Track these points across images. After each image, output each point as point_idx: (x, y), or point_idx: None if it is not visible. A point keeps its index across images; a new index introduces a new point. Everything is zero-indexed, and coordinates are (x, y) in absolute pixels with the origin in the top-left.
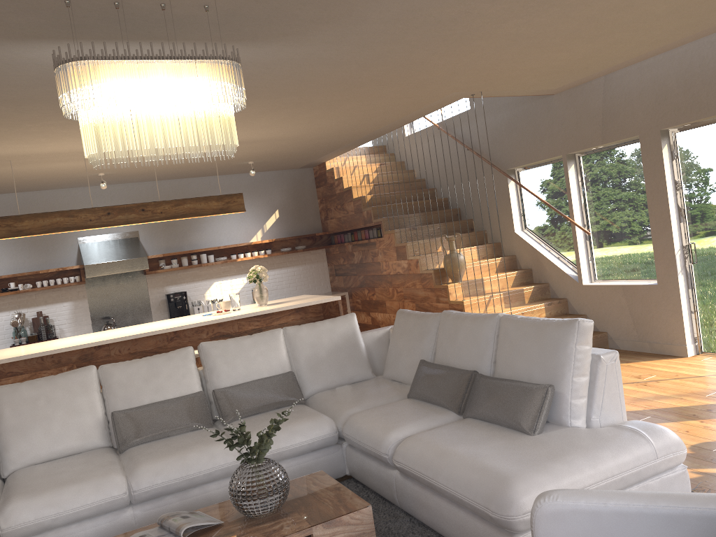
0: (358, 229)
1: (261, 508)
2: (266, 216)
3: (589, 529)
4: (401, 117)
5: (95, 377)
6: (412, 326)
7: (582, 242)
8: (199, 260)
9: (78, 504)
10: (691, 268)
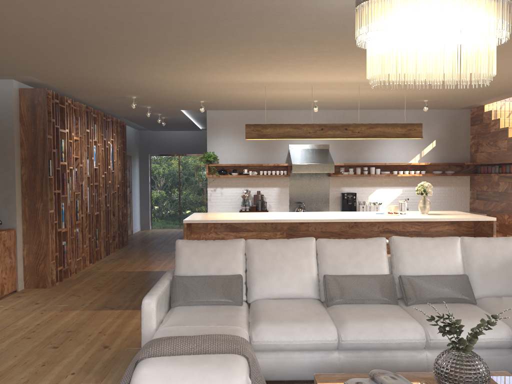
0: (505, 164)
1: None
2: (425, 144)
3: None
4: None
5: (314, 246)
6: None
7: None
8: (368, 171)
9: (303, 339)
10: None
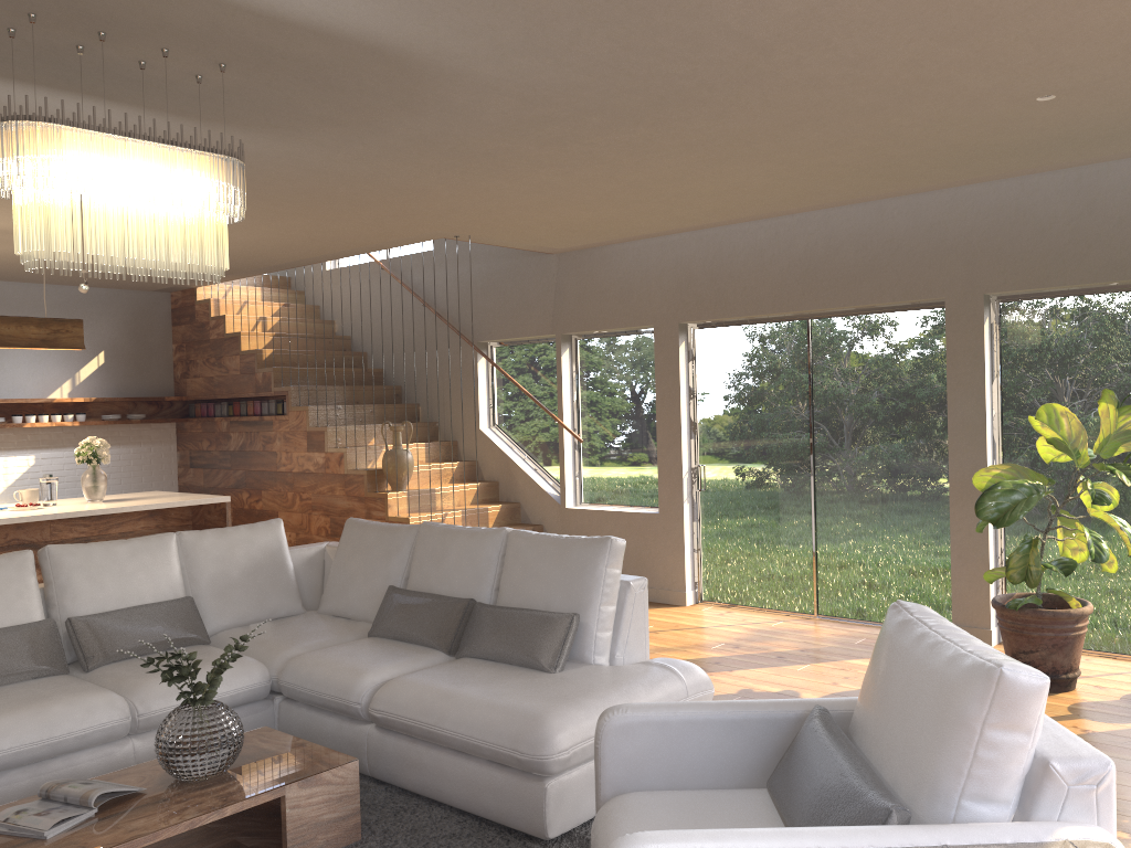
0: (240, 399)
1: (210, 765)
2: (83, 359)
3: (657, 741)
4: (353, 247)
5: None
6: (373, 540)
7: (569, 451)
8: None
9: None
10: (698, 495)
